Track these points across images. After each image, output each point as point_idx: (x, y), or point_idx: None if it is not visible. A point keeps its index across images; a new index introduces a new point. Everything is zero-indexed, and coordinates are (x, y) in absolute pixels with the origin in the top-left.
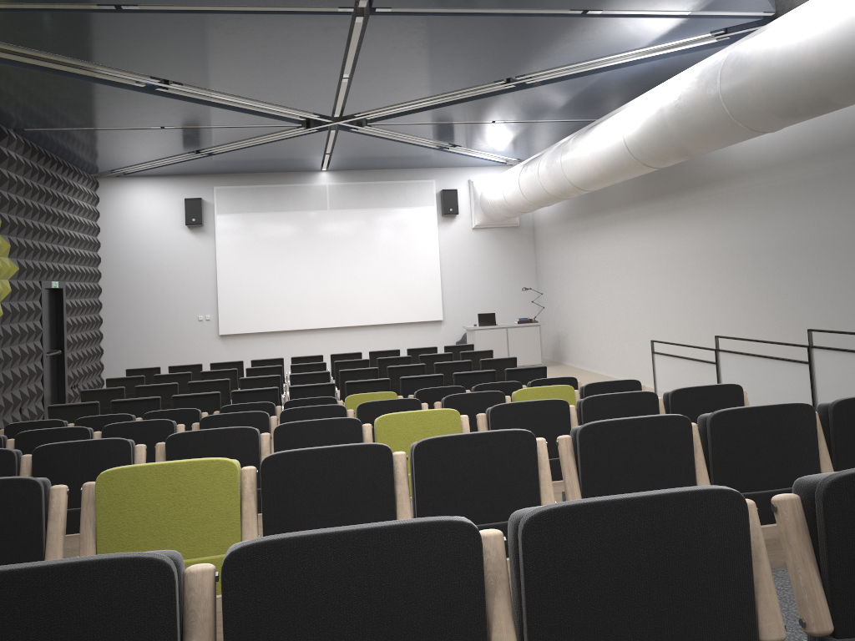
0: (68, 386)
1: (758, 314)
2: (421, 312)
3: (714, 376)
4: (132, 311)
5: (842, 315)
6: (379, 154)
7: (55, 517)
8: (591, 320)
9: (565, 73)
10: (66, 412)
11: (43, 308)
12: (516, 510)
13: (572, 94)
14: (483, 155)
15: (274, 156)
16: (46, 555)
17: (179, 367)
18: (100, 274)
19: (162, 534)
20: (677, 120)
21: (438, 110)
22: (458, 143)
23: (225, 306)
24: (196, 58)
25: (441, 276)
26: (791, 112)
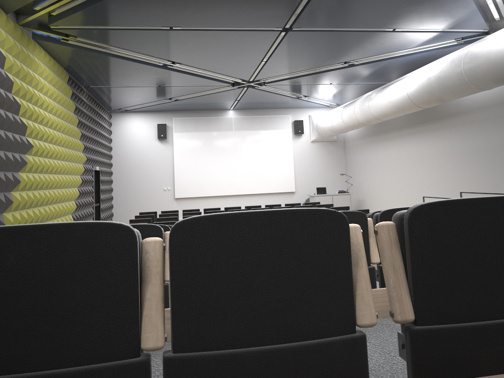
0: None
1: (478, 183)
2: (283, 187)
3: None
4: (128, 185)
5: None
6: (264, 101)
7: None
8: (380, 191)
9: (375, 59)
10: None
11: (93, 180)
12: None
13: (376, 69)
14: (318, 101)
15: (208, 101)
16: None
17: (167, 212)
18: (112, 164)
19: None
20: (438, 83)
21: (304, 77)
22: (308, 95)
23: (178, 182)
24: (195, 51)
25: (294, 167)
26: (500, 80)
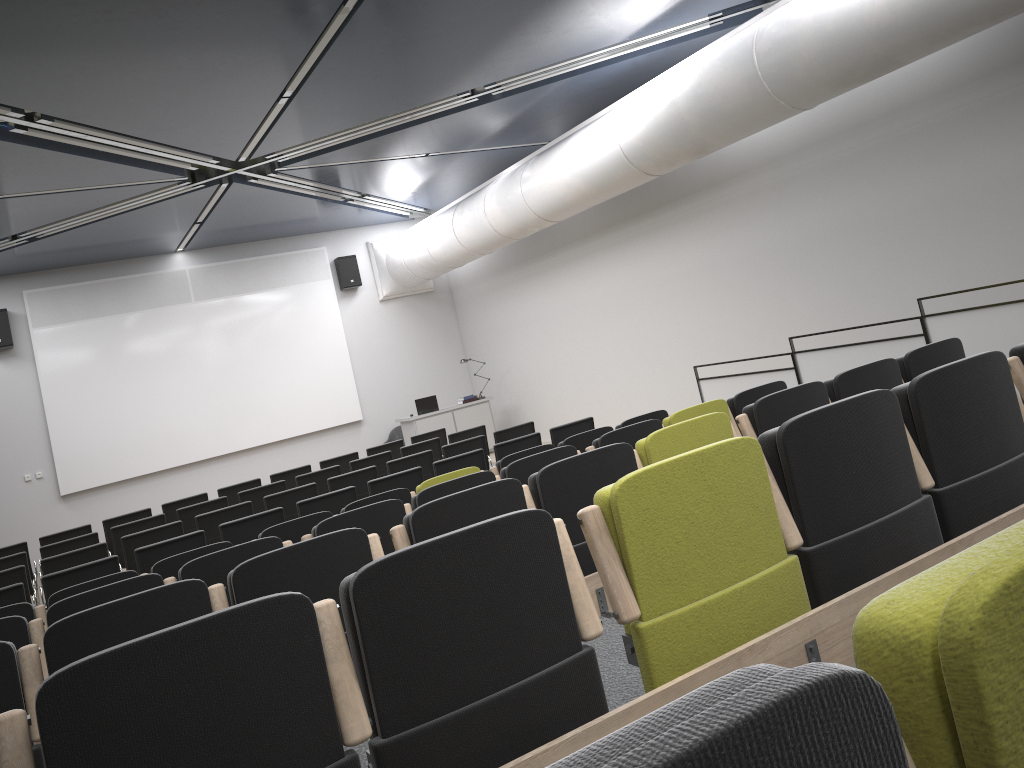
0: None
1: (787, 320)
2: (334, 414)
3: (793, 383)
4: None
5: (893, 297)
6: (264, 218)
7: (570, 564)
8: (554, 380)
9: (540, 78)
10: None
11: None
12: (1013, 445)
13: (532, 108)
14: (387, 207)
15: (123, 234)
16: (580, 620)
17: (57, 536)
18: None
19: (709, 553)
20: (698, 111)
21: (373, 141)
22: (370, 192)
23: (65, 454)
24: (101, 72)
25: (351, 365)
26: (847, 78)
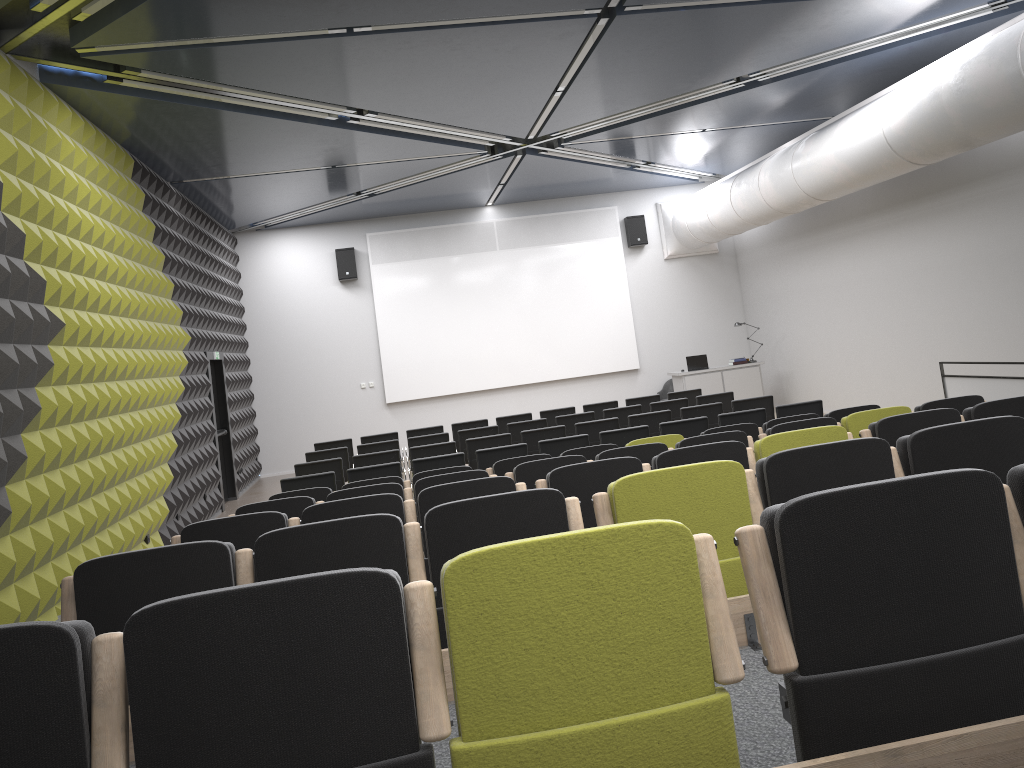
0: (236, 471)
1: None
2: (613, 361)
3: None
4: (286, 383)
5: None
6: (559, 181)
7: (576, 528)
8: (825, 353)
9: (806, 65)
10: (300, 486)
11: (210, 382)
12: None
13: (805, 90)
14: (675, 172)
15: (440, 192)
16: None
17: (373, 437)
18: (247, 343)
19: None
20: (961, 106)
21: (647, 121)
22: (653, 160)
23: (391, 370)
24: (407, 81)
25: (632, 318)
26: None
